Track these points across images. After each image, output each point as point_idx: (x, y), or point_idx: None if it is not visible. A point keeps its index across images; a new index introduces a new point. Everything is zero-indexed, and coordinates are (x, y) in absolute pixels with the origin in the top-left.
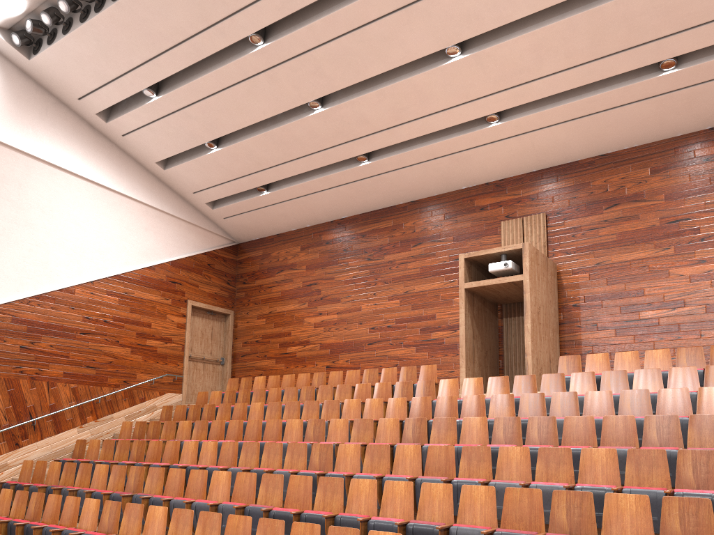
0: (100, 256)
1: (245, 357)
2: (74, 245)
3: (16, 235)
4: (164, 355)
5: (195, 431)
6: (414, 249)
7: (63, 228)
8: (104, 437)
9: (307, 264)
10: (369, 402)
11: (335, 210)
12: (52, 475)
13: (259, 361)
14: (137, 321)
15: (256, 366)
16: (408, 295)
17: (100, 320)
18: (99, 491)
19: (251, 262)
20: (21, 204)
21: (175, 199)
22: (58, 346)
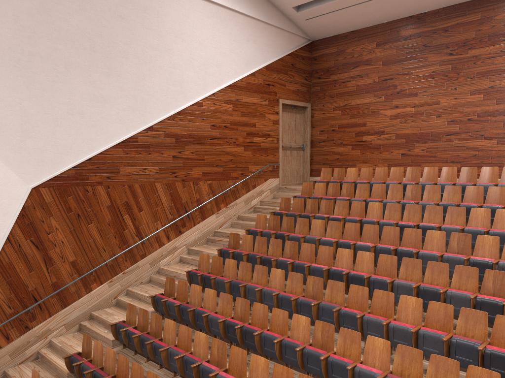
0: (217, 70)
1: (322, 143)
2: (199, 63)
3: (159, 61)
4: (266, 149)
5: (329, 229)
6: (504, 43)
7: (190, 49)
8: (232, 219)
9: (383, 60)
10: (499, 212)
11: (419, 5)
12: (229, 269)
13: (336, 148)
14: (246, 123)
15: (333, 151)
16: (493, 90)
17: (221, 126)
18: (283, 294)
19: (325, 59)
20: (160, 32)
21: (267, 6)
22: (196, 152)
